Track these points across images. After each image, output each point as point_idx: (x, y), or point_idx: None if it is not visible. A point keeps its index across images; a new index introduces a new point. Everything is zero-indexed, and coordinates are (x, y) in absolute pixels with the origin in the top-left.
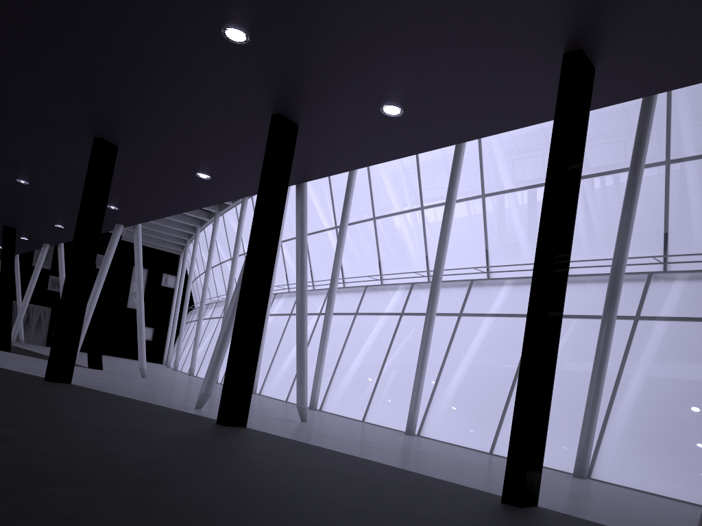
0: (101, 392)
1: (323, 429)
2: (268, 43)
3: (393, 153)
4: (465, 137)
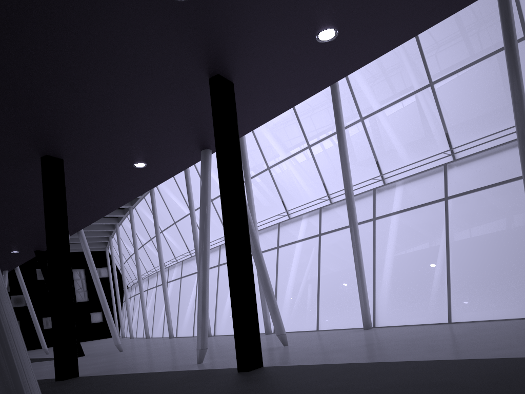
0: (110, 375)
1: (310, 346)
2: None
3: (319, 85)
4: (392, 44)
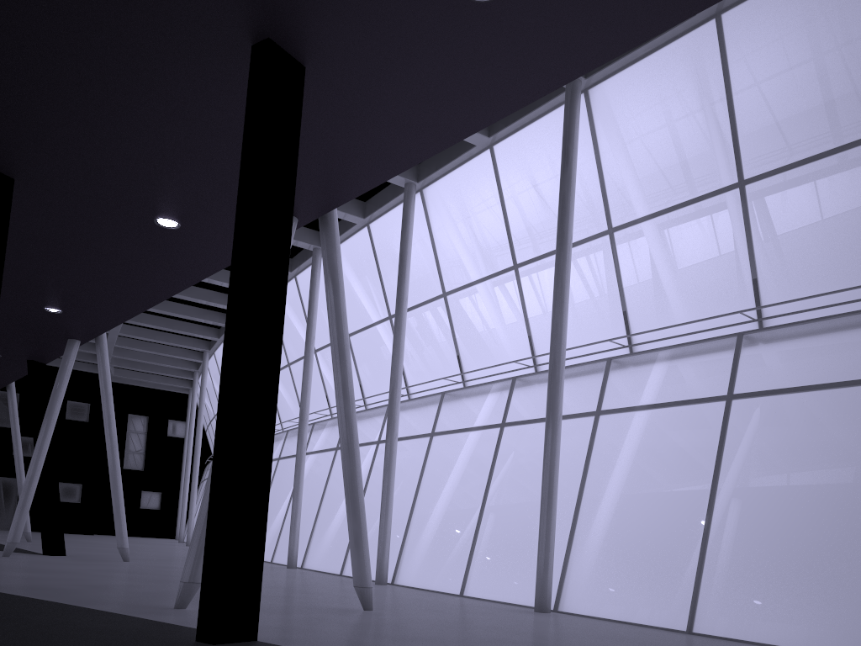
0: (8, 596)
1: (403, 621)
2: None
3: (484, 111)
4: (624, 38)
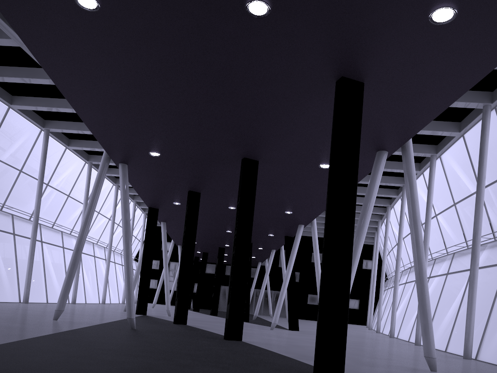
0: (254, 346)
1: None
2: (285, 0)
3: (474, 73)
4: None
